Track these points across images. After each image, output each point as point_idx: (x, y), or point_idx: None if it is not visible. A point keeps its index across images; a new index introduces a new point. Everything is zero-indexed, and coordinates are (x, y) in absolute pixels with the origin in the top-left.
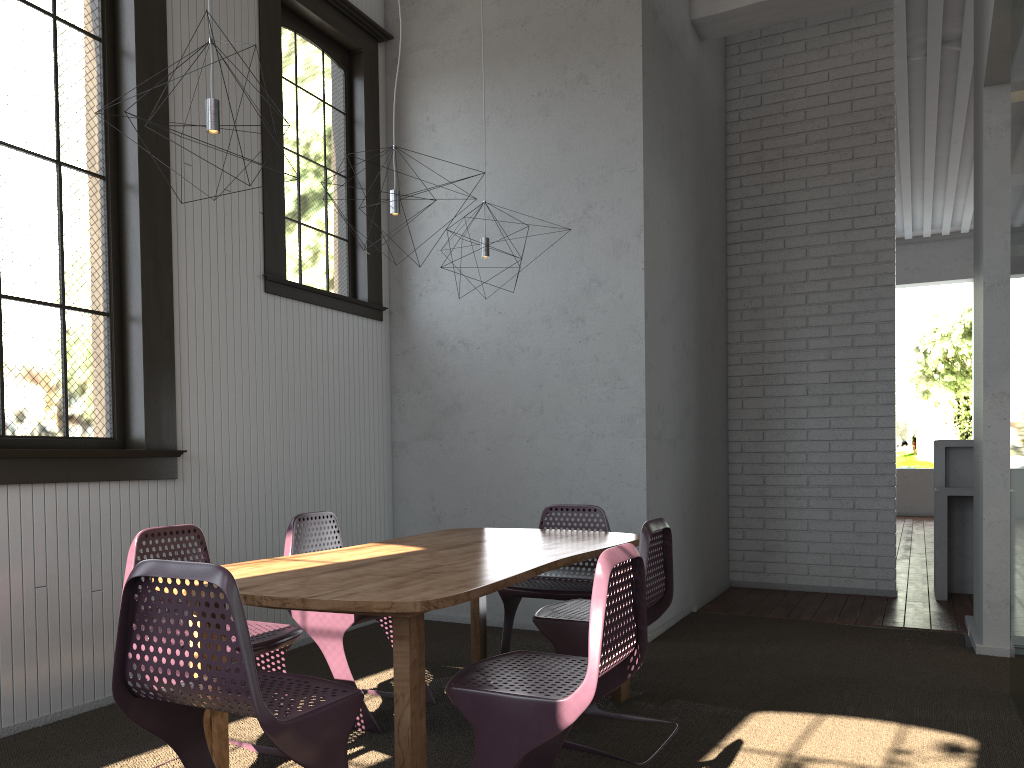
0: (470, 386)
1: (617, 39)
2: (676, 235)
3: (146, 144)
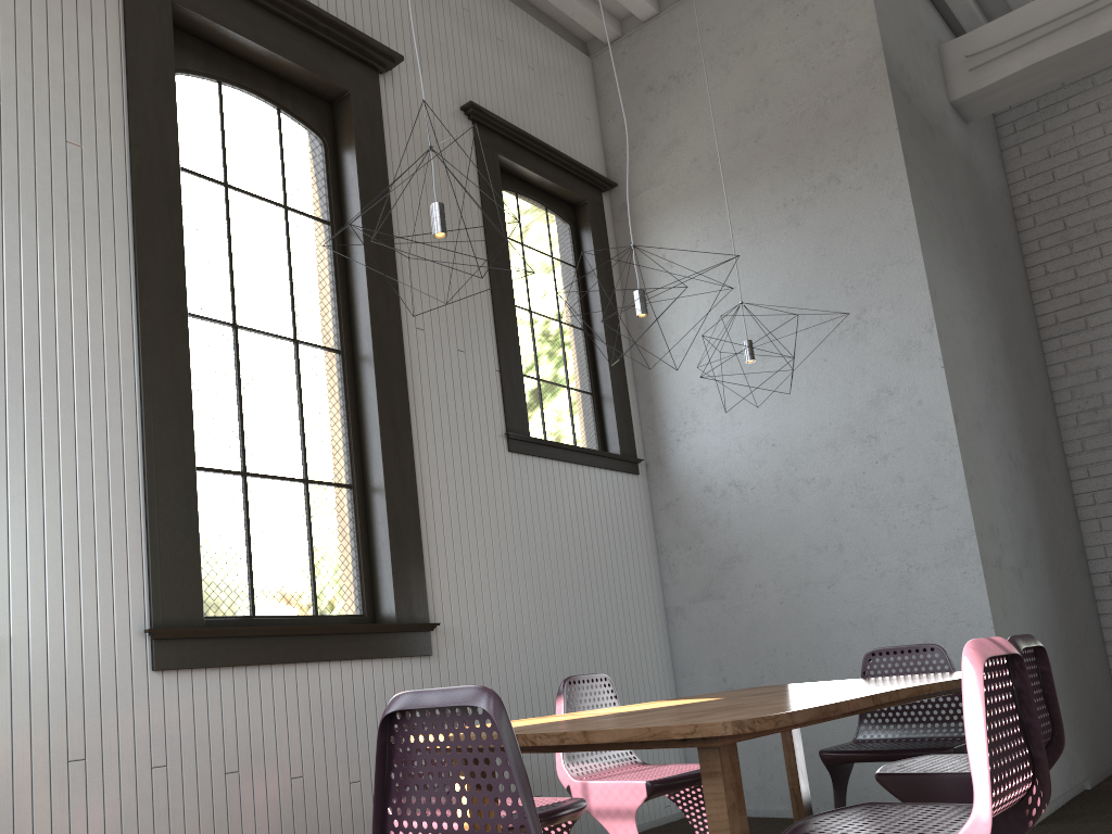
0: (749, 532)
1: (867, 129)
2: (976, 330)
3: (377, 312)
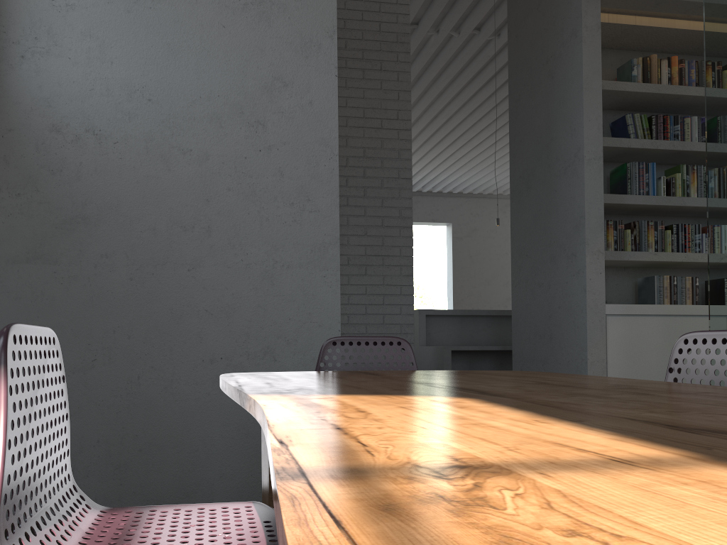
0: (104, 193)
1: None
2: None
3: None
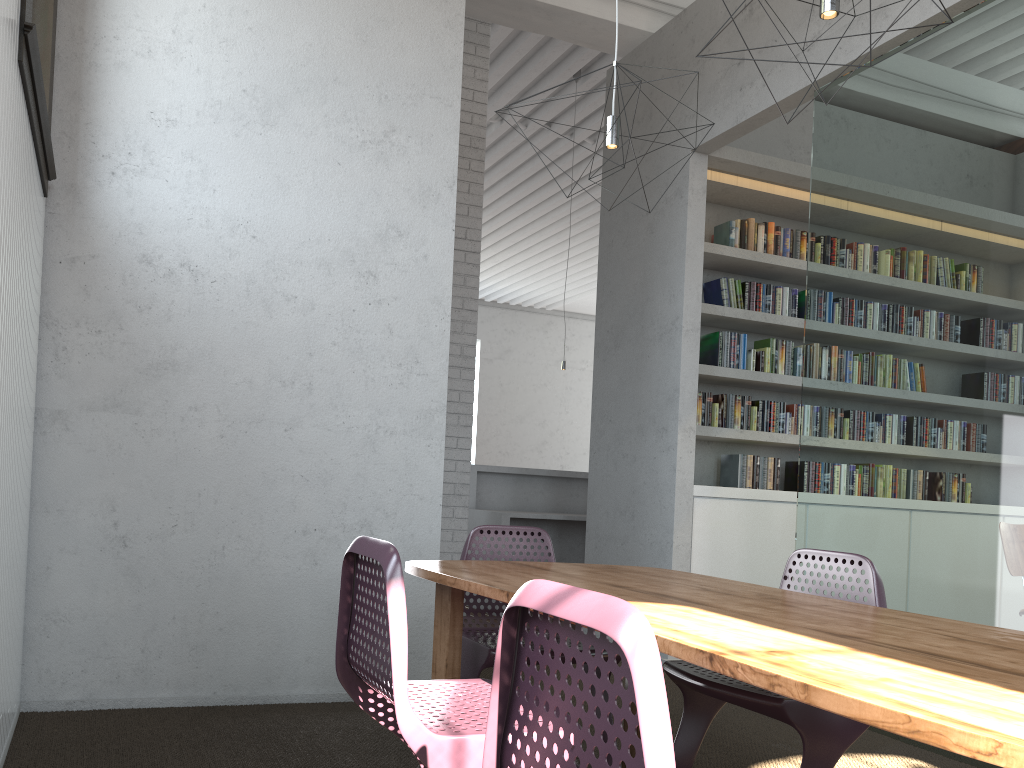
0: (196, 337)
1: None
2: None
3: None
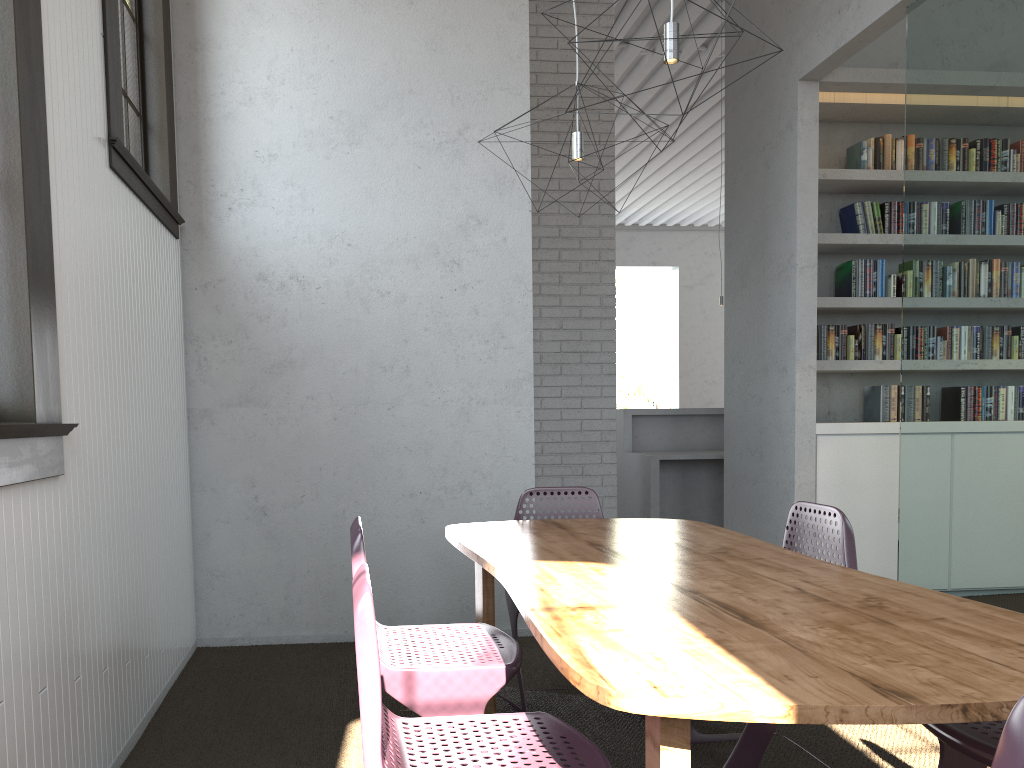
0: (308, 337)
1: None
2: None
3: None
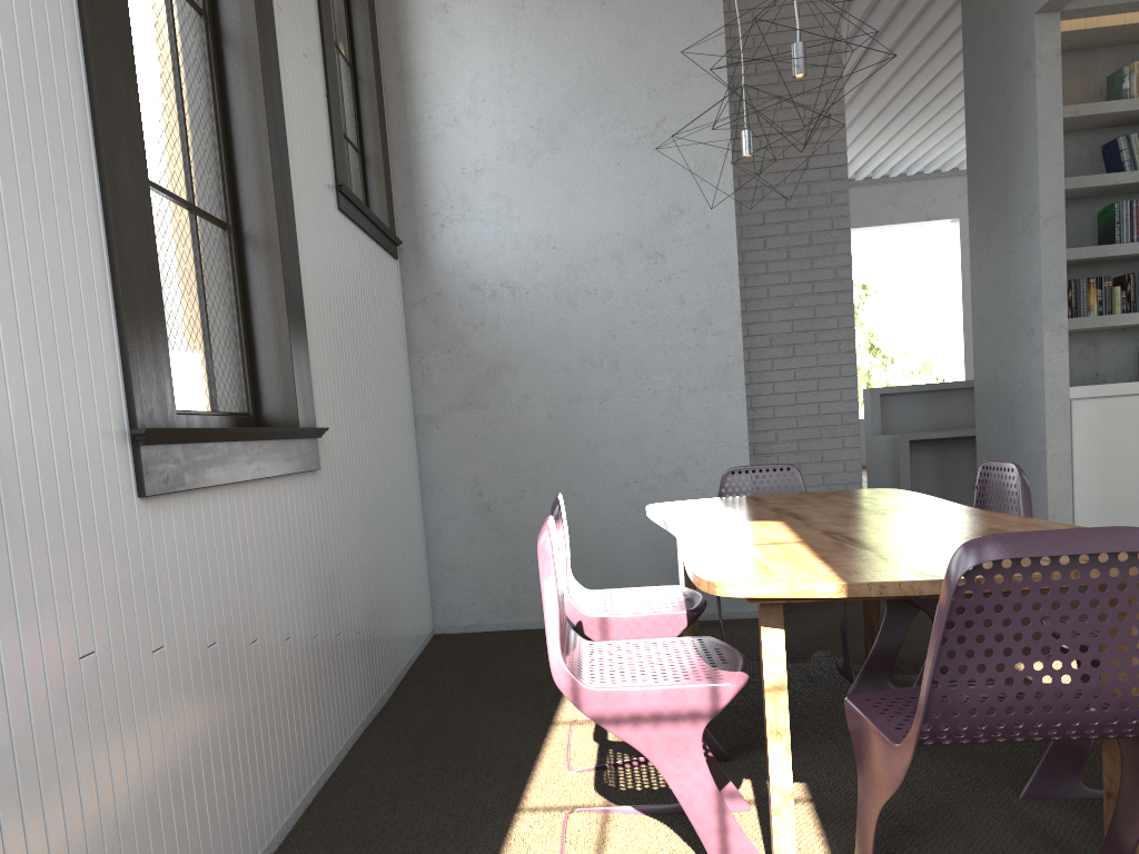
0: (520, 340)
1: None
2: None
3: None
